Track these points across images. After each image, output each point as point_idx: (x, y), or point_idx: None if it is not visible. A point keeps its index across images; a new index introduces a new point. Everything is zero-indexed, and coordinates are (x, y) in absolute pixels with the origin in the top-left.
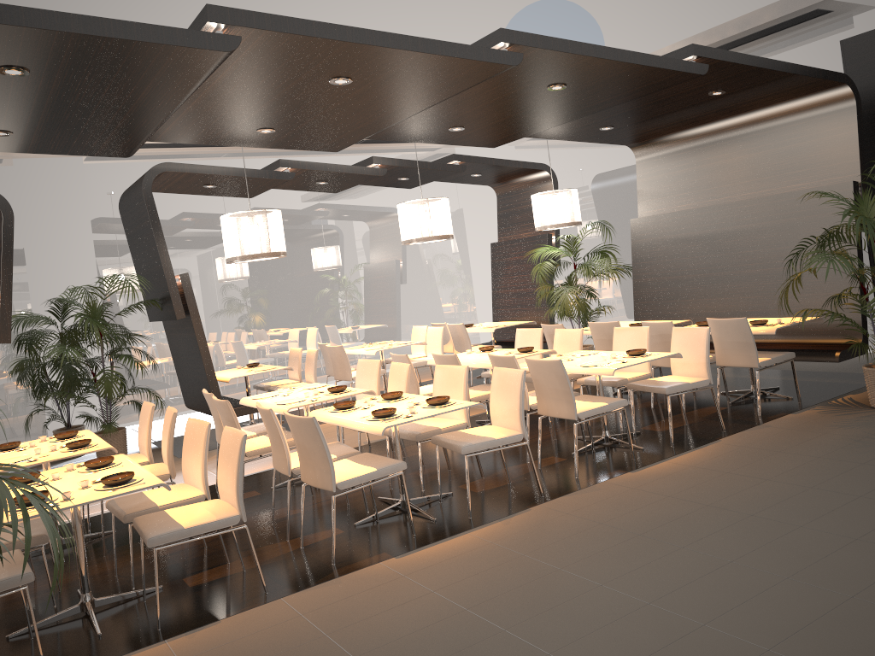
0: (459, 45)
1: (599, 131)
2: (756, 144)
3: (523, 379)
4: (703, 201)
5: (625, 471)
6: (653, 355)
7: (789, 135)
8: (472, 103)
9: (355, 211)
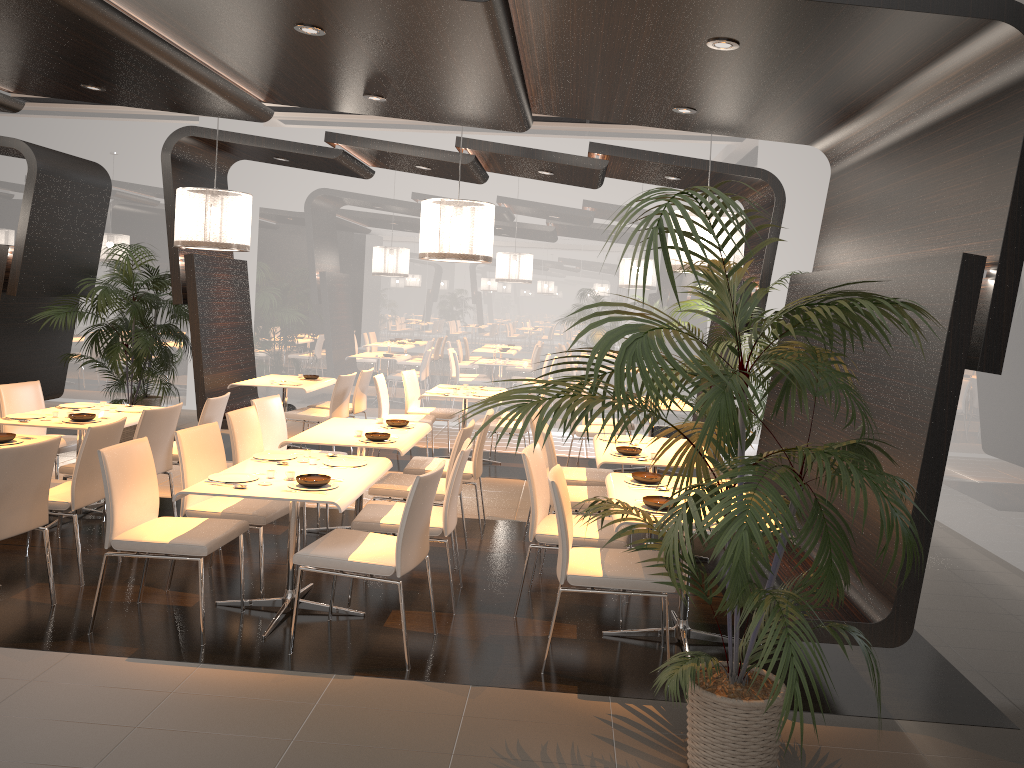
0: None
1: (685, 114)
2: (920, 157)
3: None
4: (858, 259)
5: (128, 654)
6: (306, 493)
7: (953, 140)
8: (279, 57)
9: (576, 213)
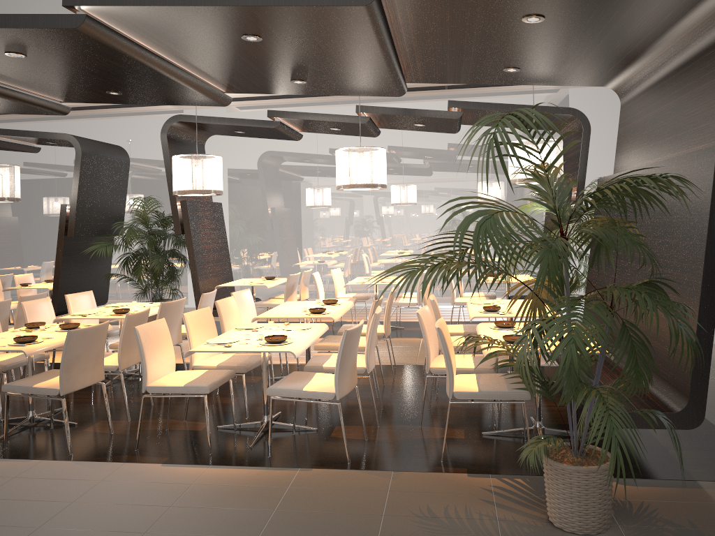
0: (14, 16)
1: (512, 73)
2: (682, 84)
3: (66, 338)
4: (644, 161)
5: (162, 462)
6: (271, 347)
7: (705, 69)
8: (233, 59)
9: (443, 152)
